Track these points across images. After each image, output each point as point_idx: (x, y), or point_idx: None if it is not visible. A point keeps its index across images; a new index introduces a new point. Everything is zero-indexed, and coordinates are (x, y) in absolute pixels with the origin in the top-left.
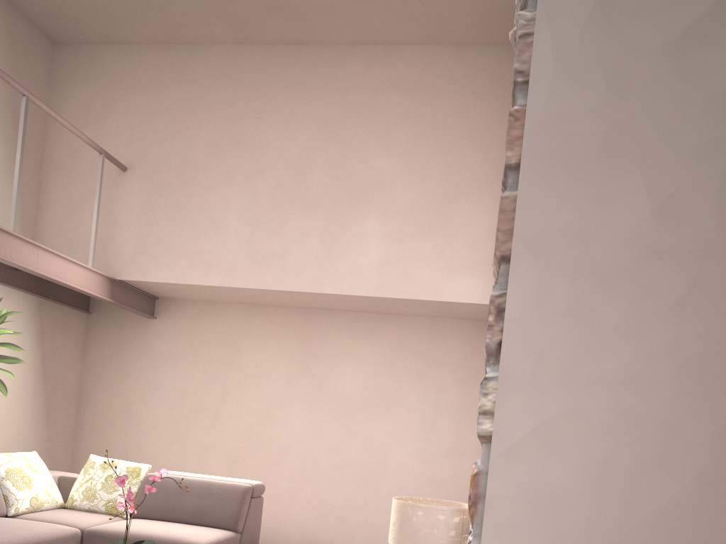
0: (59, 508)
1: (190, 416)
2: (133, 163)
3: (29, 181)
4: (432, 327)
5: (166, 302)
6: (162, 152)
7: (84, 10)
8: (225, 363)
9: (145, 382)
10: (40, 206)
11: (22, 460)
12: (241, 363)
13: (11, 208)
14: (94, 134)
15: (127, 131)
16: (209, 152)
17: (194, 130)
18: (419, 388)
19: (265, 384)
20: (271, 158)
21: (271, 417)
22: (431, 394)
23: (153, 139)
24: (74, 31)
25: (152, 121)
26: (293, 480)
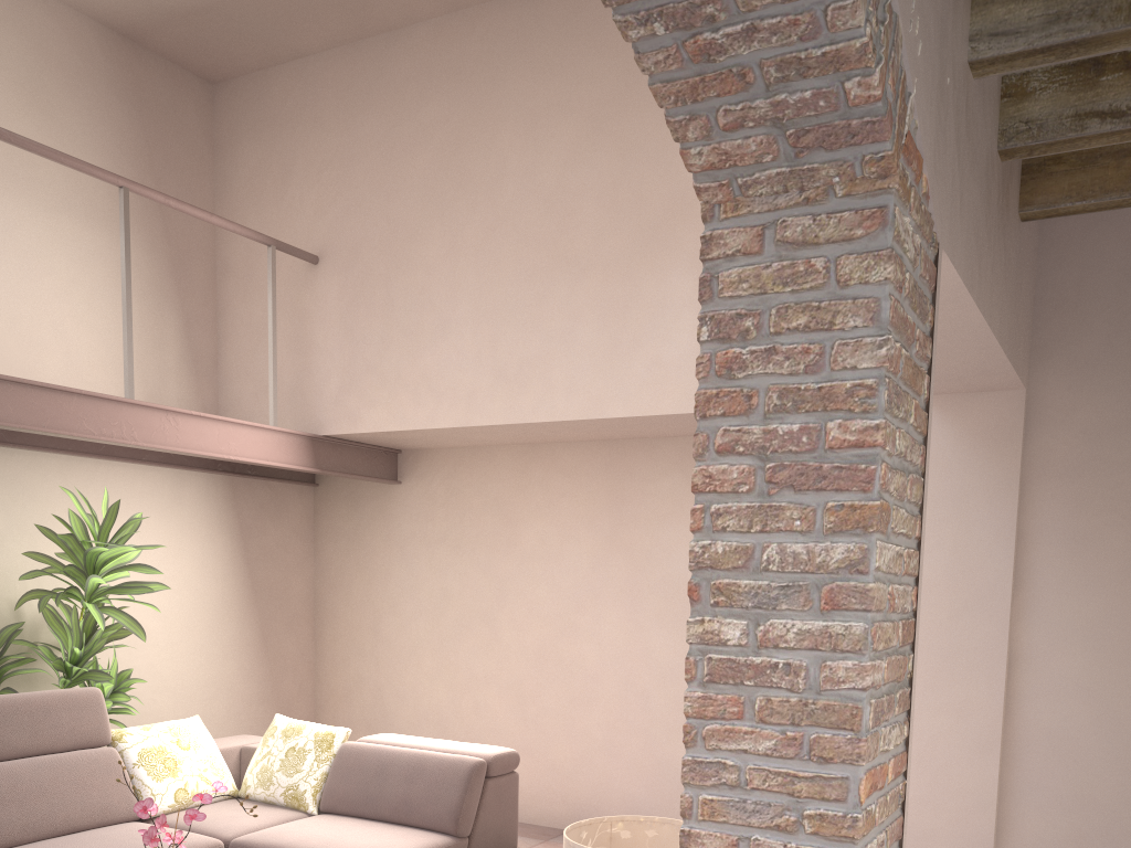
0: (230, 799)
1: (457, 631)
2: (326, 249)
3: (197, 305)
4: None
5: (411, 456)
6: (362, 222)
7: (223, 23)
8: (500, 544)
9: (395, 584)
10: (218, 339)
11: (166, 735)
12: (522, 542)
13: (124, 363)
14: (273, 213)
15: (314, 199)
16: (425, 208)
17: (401, 176)
18: None
19: (559, 574)
20: (513, 198)
21: (571, 626)
22: None
23: (348, 204)
24: (227, 58)
25: (344, 175)
26: (612, 728)
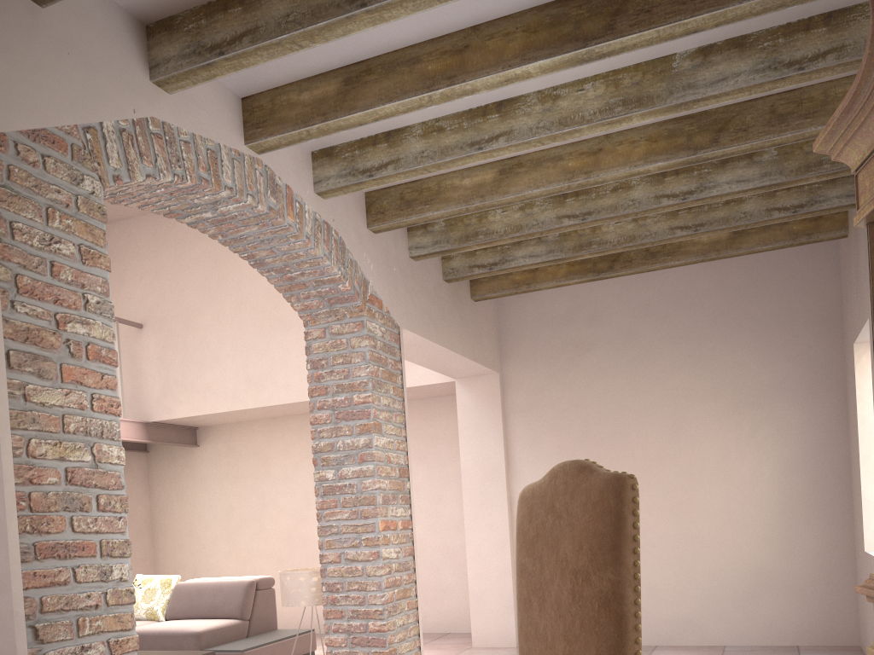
0: None
1: (239, 527)
2: (147, 320)
3: None
4: (425, 408)
5: (204, 430)
6: (166, 305)
7: None
8: (260, 475)
9: (200, 504)
10: None
11: None
12: (272, 473)
13: None
14: (114, 301)
15: (138, 293)
16: (201, 297)
17: (187, 280)
18: (423, 467)
19: (295, 488)
20: (249, 290)
21: (304, 517)
22: (434, 471)
23: (158, 296)
24: None
25: (154, 280)
26: None
